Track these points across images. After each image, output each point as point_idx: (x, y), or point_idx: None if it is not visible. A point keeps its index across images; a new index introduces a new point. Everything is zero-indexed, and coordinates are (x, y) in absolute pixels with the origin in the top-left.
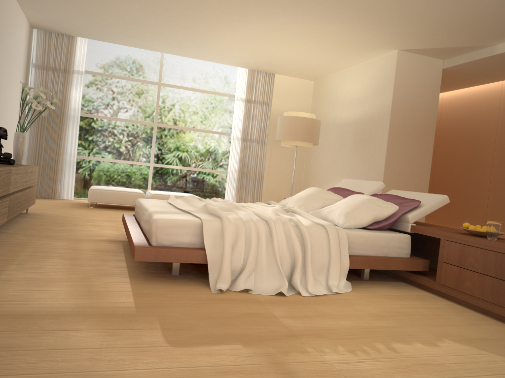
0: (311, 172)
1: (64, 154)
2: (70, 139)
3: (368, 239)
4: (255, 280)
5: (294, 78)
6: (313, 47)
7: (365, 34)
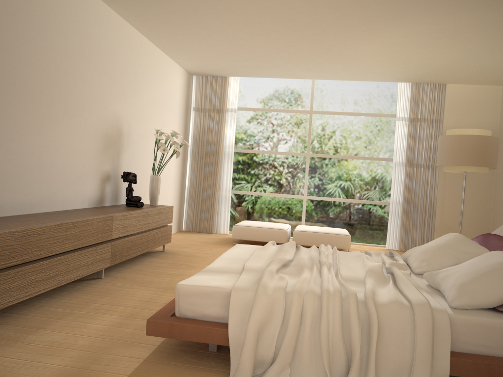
0: (501, 201)
1: (220, 190)
2: (226, 174)
3: (492, 331)
4: None
5: (473, 85)
6: (480, 45)
7: None
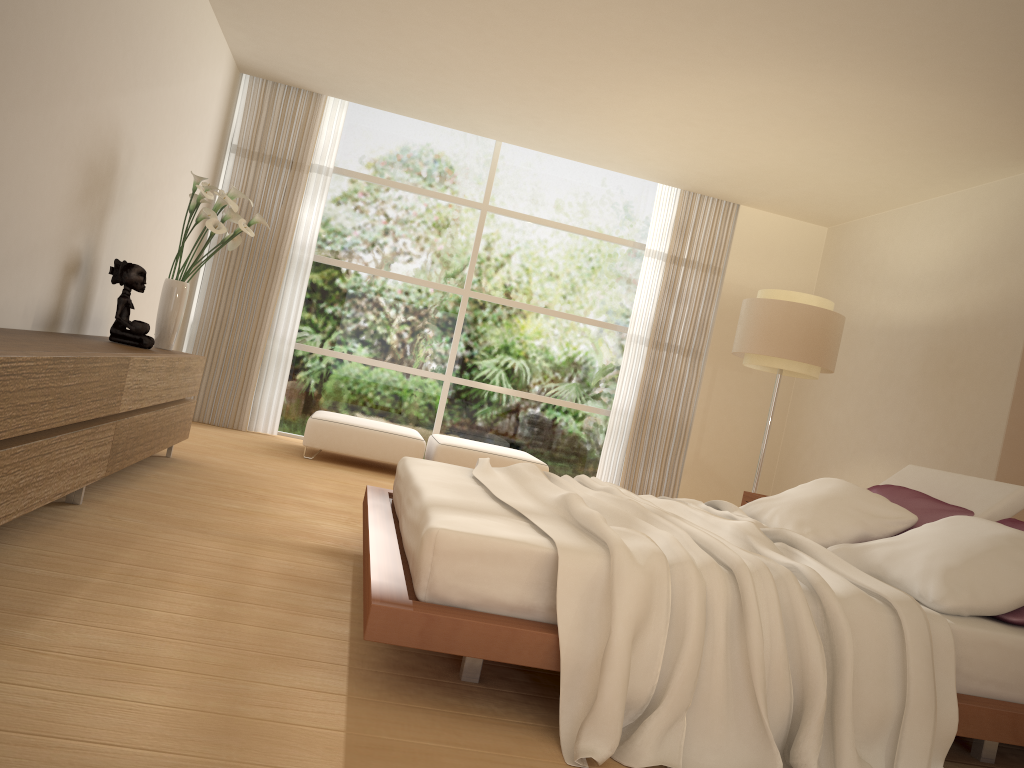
0: (803, 432)
1: (270, 337)
2: (287, 306)
3: (1011, 656)
4: (687, 737)
5: (784, 216)
6: (846, 146)
7: (987, 119)
